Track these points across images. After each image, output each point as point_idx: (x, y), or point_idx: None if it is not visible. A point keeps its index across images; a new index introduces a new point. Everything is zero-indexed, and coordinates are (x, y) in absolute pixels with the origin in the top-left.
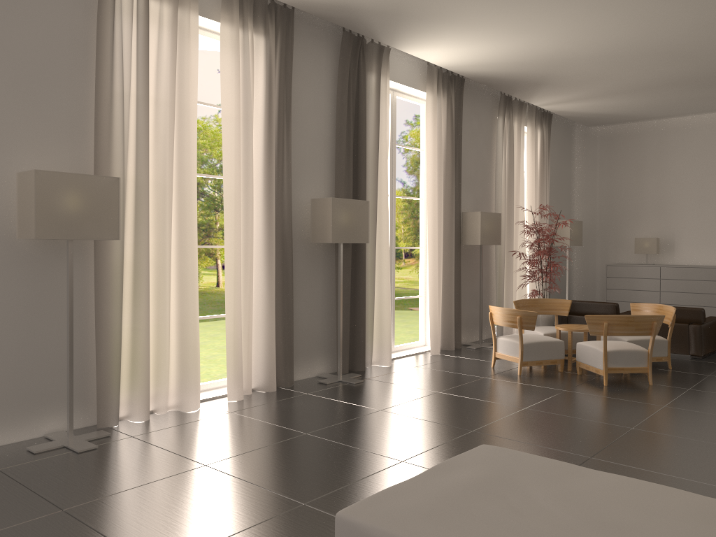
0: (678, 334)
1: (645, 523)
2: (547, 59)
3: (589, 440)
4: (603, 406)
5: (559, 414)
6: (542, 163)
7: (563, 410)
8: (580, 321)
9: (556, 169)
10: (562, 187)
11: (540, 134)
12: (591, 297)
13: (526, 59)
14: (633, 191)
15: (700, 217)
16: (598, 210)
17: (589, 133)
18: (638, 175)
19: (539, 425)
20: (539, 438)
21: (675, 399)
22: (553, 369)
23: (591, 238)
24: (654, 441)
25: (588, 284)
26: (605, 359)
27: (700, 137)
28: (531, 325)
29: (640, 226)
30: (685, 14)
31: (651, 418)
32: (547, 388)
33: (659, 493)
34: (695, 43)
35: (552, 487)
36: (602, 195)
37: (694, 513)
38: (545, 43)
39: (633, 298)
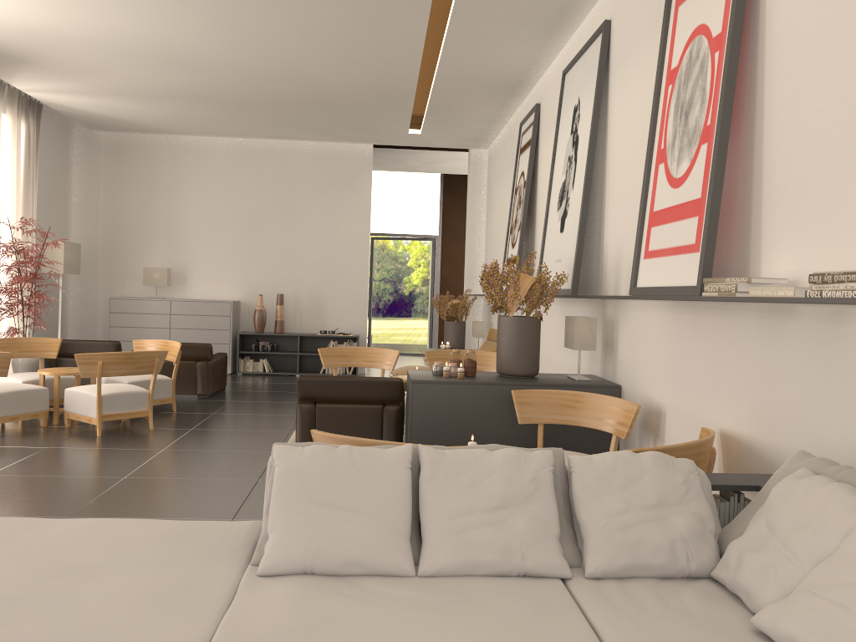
0: (186, 373)
1: (109, 559)
2: (32, 31)
3: (71, 498)
4: (94, 459)
5: (36, 476)
6: (28, 165)
7: (41, 470)
8: (73, 364)
9: (48, 176)
10: (56, 199)
11: (25, 128)
12: (91, 337)
13: (2, 24)
14: (143, 214)
15: (213, 247)
16: (102, 232)
17: (92, 137)
18: (148, 196)
19: (6, 492)
20: (5, 507)
21: (176, 441)
22: (34, 425)
23: (92, 266)
24: (147, 487)
25: (88, 321)
26: (99, 405)
27: (214, 161)
28: (2, 370)
29: (151, 255)
30: (194, 20)
31: (147, 464)
32: (24, 447)
33: (131, 527)
34: (205, 56)
35: (1, 546)
36: (107, 214)
37: (164, 538)
38: (28, 8)
39: (140, 337)
